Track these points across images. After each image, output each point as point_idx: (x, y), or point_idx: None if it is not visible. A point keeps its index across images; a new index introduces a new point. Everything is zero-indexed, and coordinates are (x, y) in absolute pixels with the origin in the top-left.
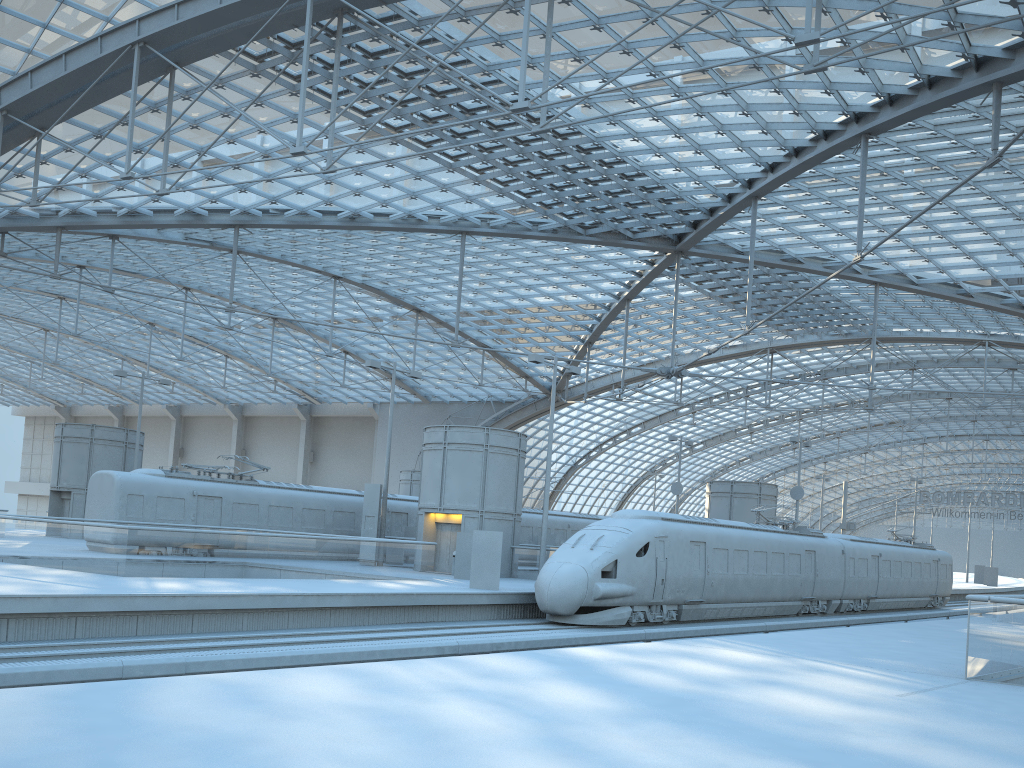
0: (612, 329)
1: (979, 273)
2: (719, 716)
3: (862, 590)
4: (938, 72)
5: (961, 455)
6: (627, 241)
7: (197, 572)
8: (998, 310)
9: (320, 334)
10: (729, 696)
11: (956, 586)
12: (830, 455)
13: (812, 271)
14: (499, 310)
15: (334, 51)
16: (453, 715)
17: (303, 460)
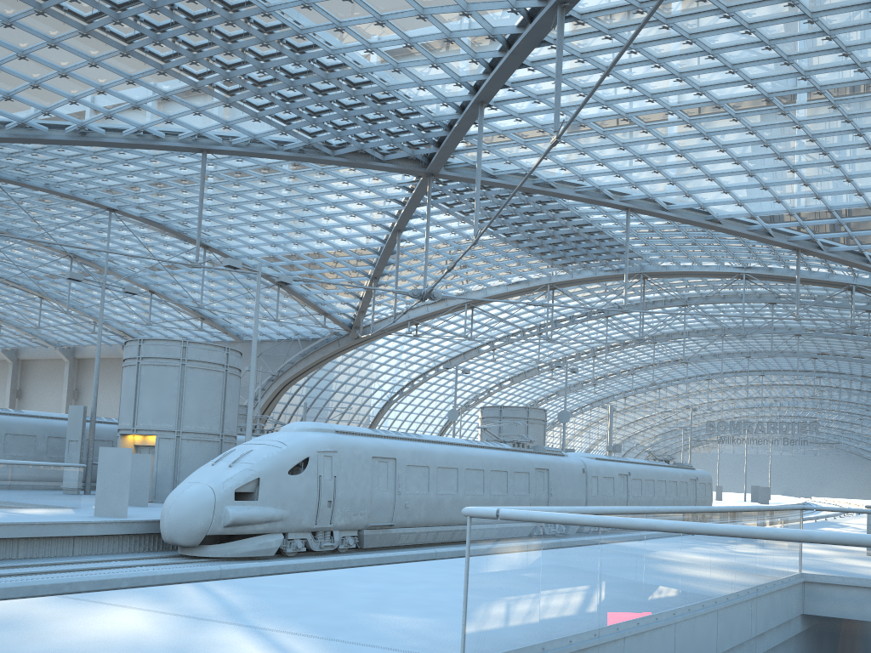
0: (394, 264)
1: (724, 197)
2: None
3: None
4: None
5: (741, 389)
6: (376, 162)
7: None
8: (745, 236)
9: (123, 273)
10: None
11: (729, 504)
12: (629, 391)
13: (564, 196)
14: (283, 245)
15: None
16: None
17: None
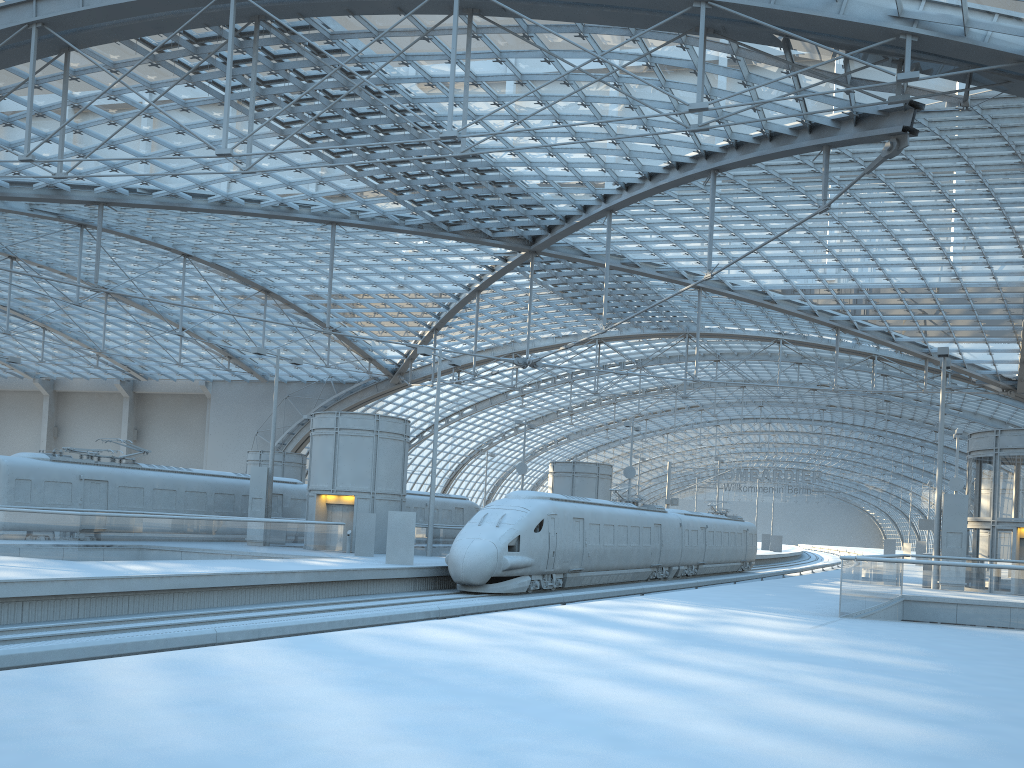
0: (459, 317)
1: (782, 283)
2: (723, 642)
3: (694, 557)
4: (779, 129)
5: (748, 436)
6: (487, 239)
7: (141, 555)
8: (795, 315)
9: (155, 310)
10: (711, 631)
11: None
12: (637, 435)
13: (647, 275)
14: (350, 295)
15: (242, 52)
16: (565, 647)
17: (127, 438)
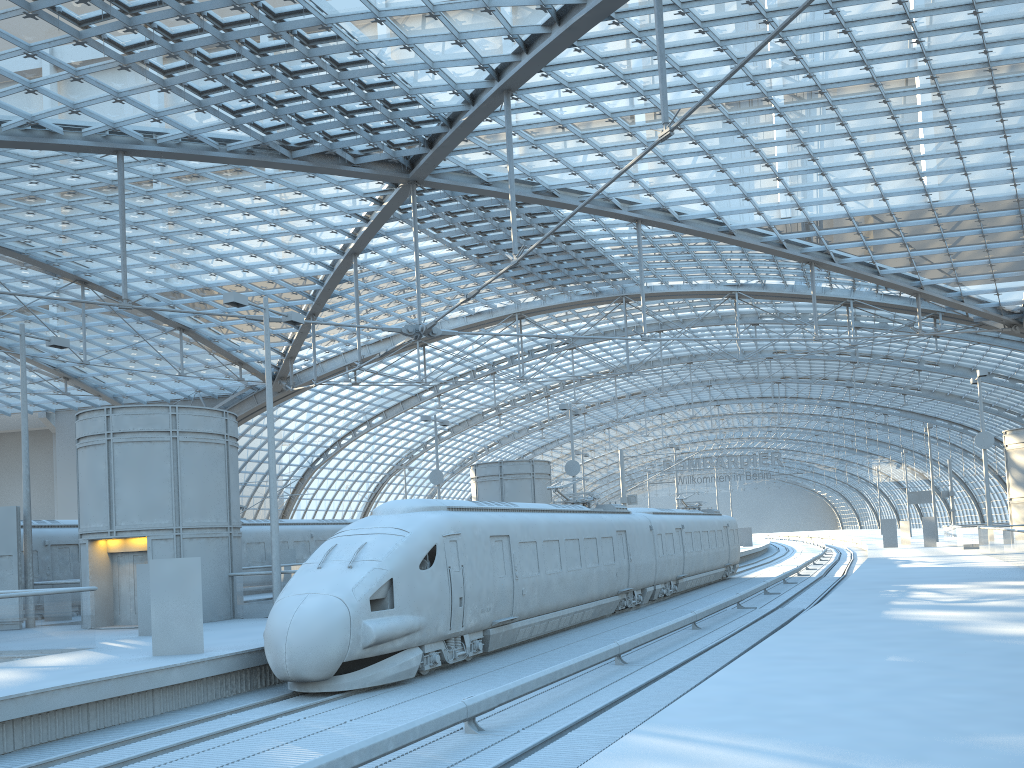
0: (339, 295)
1: (742, 205)
2: None
3: (672, 570)
4: None
5: (697, 422)
6: (347, 167)
7: None
8: (759, 249)
9: None
10: None
11: None
12: (575, 433)
13: (569, 206)
14: (193, 277)
15: None
16: None
17: None
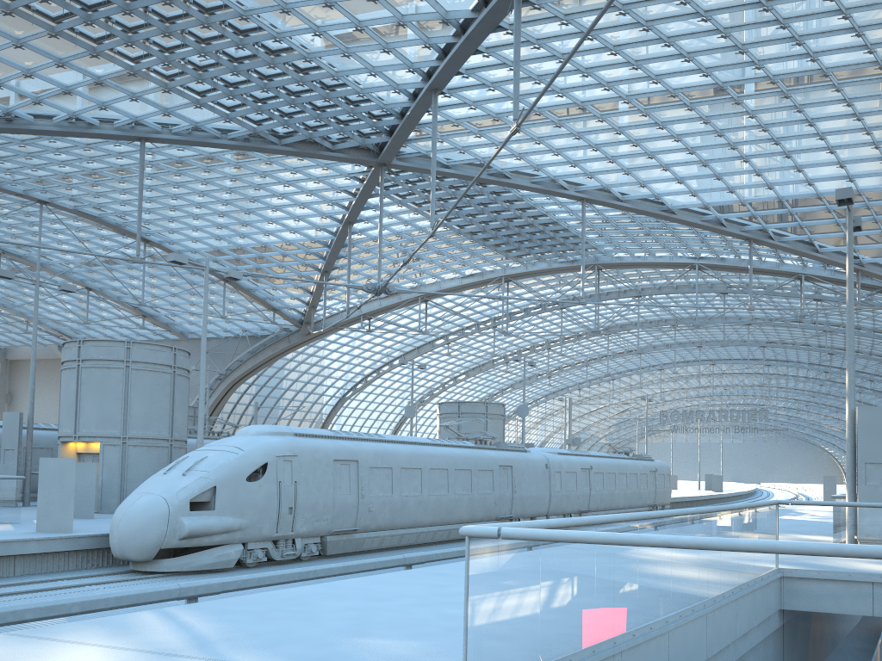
0: (345, 257)
1: (678, 188)
2: None
3: (572, 504)
4: None
5: (692, 378)
6: (326, 152)
7: None
8: (699, 227)
9: (56, 270)
10: None
11: (685, 494)
12: (583, 382)
13: (520, 186)
14: (228, 238)
15: None
16: None
17: None
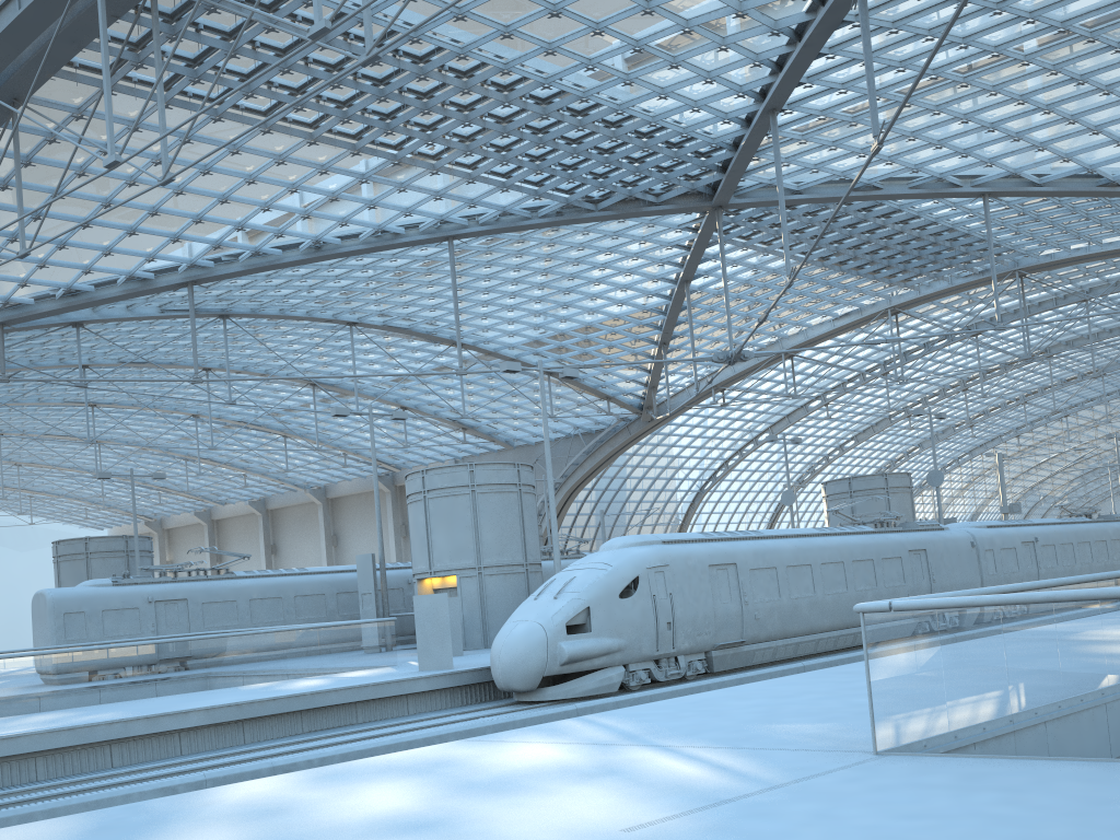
0: (685, 322)
1: (1119, 151)
2: None
3: None
4: None
5: None
6: (650, 207)
7: (44, 705)
8: None
9: (369, 393)
10: None
11: None
12: (1022, 426)
13: (895, 196)
14: (548, 325)
15: (176, 38)
16: None
17: (394, 536)
